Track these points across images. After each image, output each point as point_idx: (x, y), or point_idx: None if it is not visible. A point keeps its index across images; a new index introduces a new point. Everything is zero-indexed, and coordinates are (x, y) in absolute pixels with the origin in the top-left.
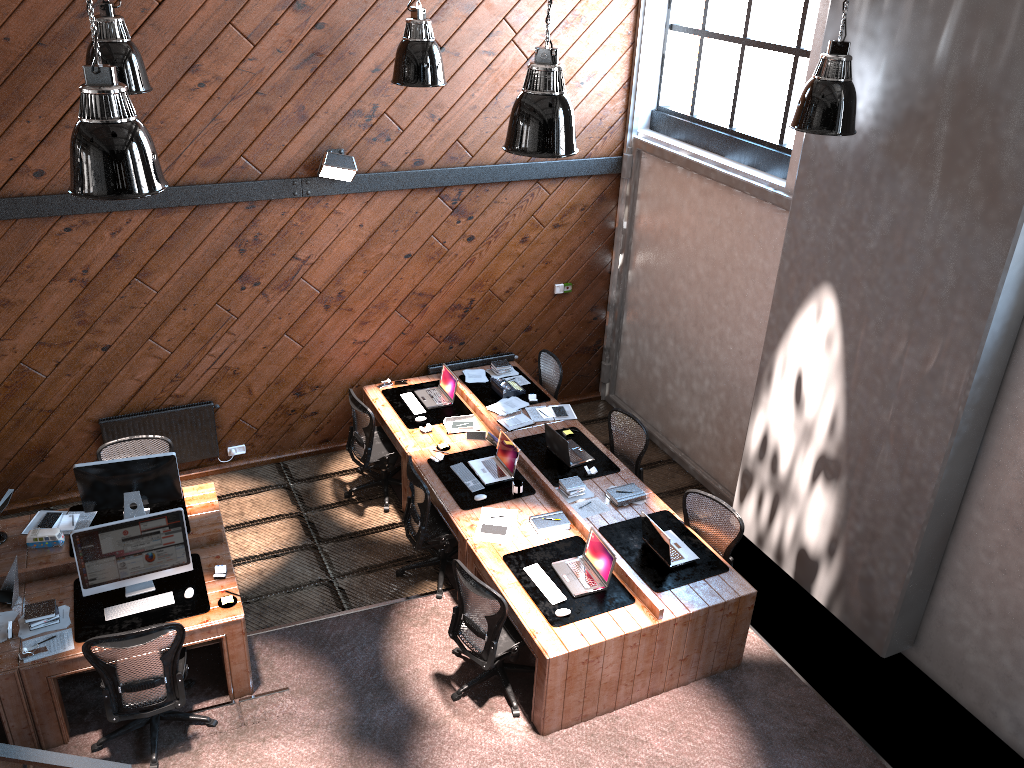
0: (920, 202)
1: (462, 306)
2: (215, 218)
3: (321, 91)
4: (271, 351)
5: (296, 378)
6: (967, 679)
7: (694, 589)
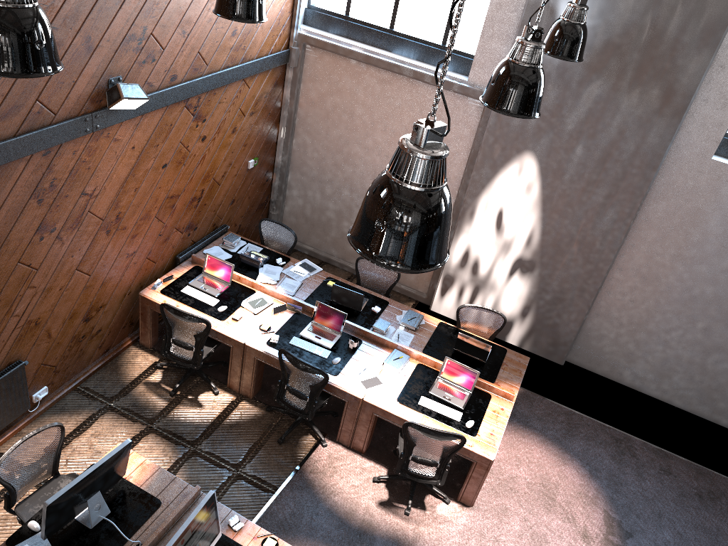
0: (611, 101)
1: (197, 198)
2: (15, 174)
3: (104, 18)
4: (66, 290)
5: (85, 306)
6: (603, 360)
7: (505, 371)
